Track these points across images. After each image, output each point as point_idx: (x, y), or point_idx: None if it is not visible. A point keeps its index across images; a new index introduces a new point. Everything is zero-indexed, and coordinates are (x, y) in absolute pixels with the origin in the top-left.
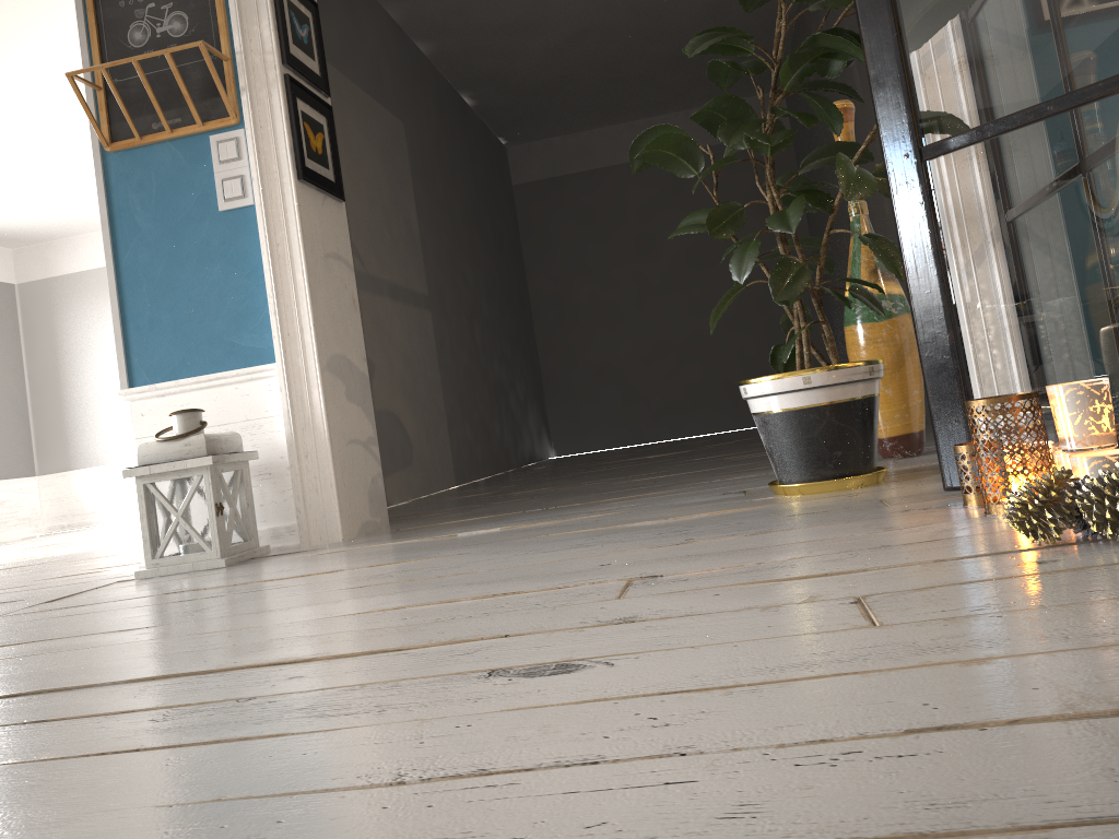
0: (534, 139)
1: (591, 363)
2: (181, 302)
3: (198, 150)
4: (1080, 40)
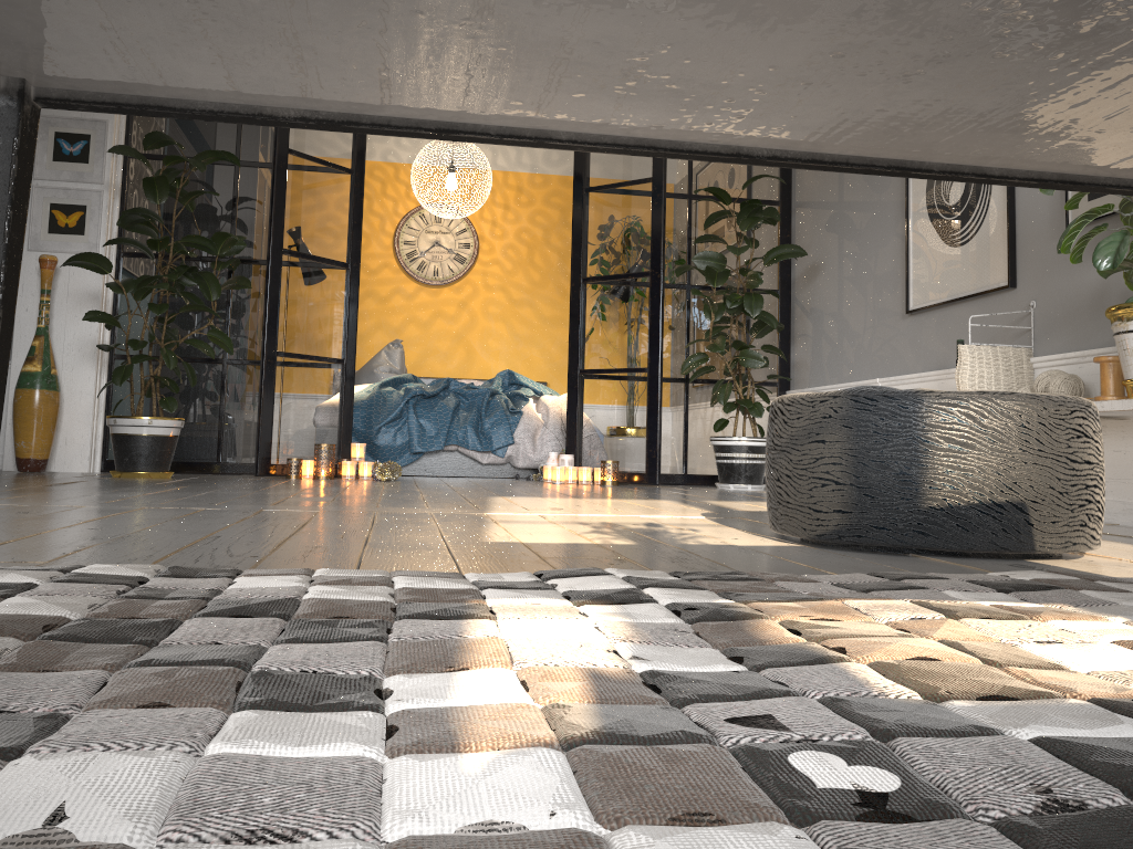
0: None
1: None
2: None
3: None
4: (323, 342)
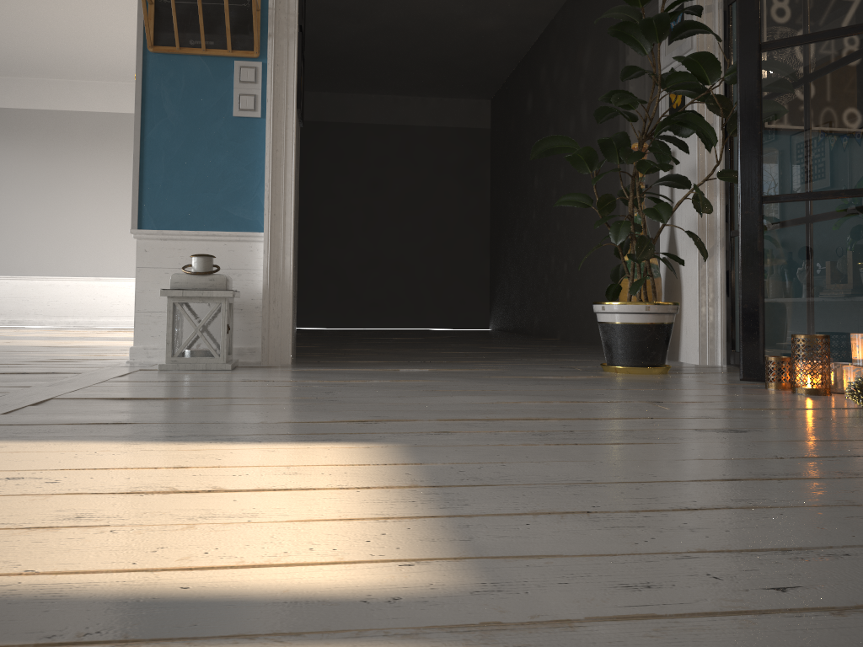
0: (309, 90)
1: (322, 263)
2: (191, 174)
3: (223, 68)
4: None
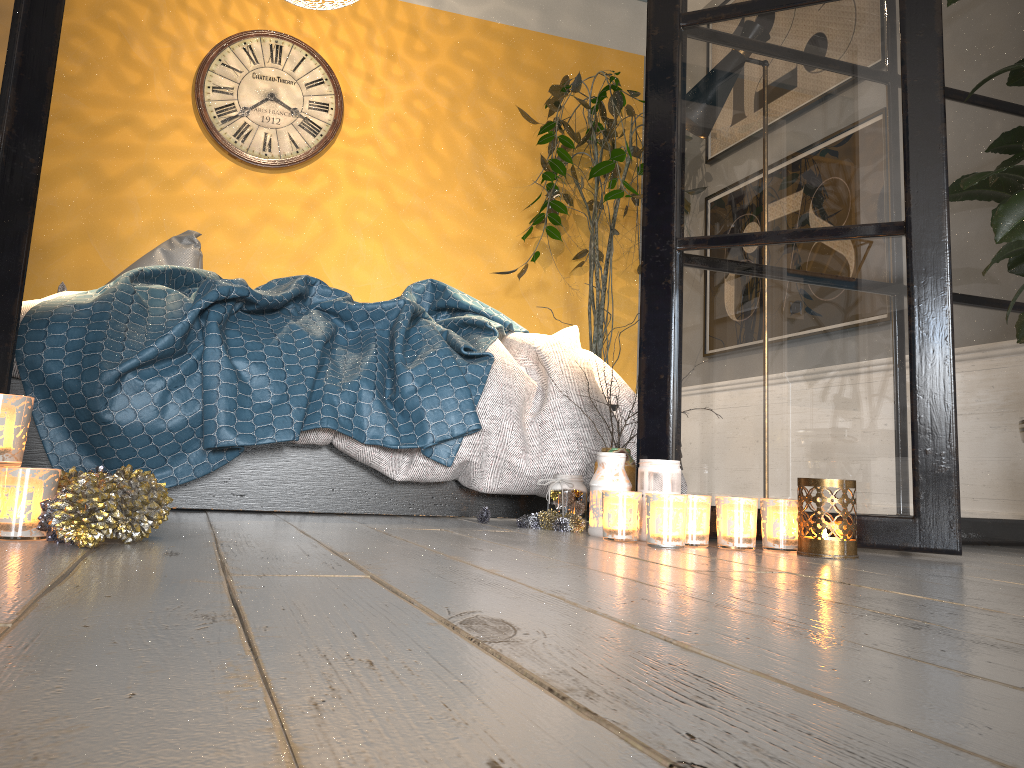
0: None
1: None
2: None
3: None
4: None
